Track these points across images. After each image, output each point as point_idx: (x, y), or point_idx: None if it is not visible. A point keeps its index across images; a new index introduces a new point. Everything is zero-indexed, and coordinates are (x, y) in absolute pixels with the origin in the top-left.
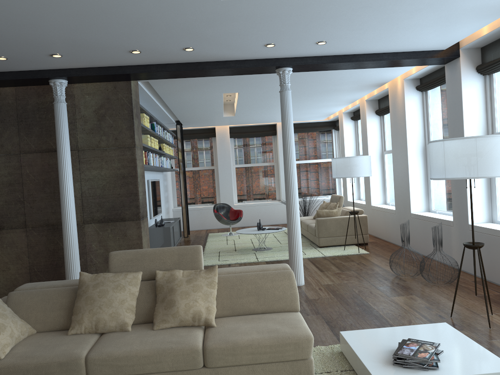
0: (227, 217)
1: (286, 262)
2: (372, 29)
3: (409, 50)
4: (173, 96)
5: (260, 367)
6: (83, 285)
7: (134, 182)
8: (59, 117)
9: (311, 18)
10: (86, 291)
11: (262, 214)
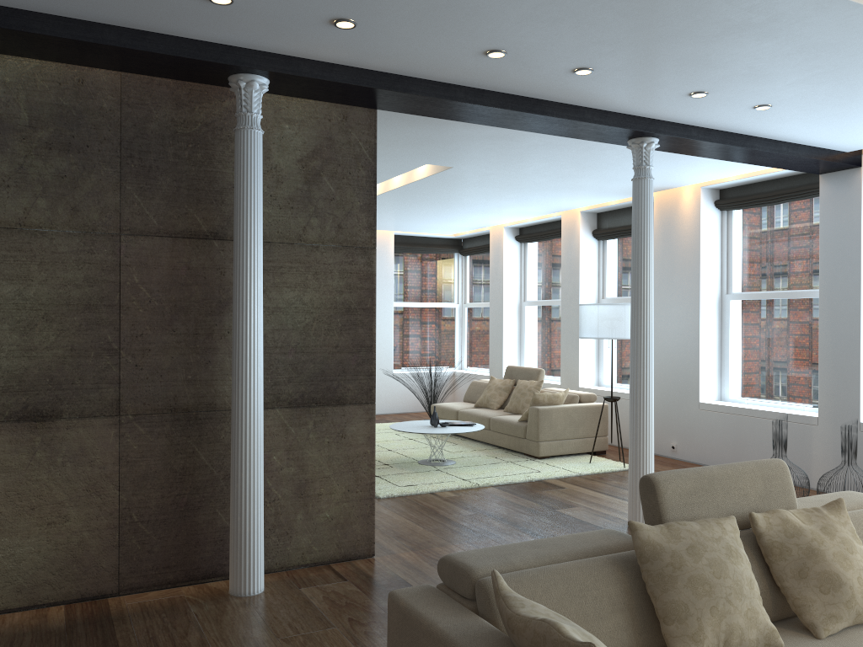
0: None
1: (533, 486)
2: (860, 101)
3: (815, 144)
4: None
5: None
6: (661, 552)
7: (367, 323)
8: (252, 163)
9: (848, 64)
10: (679, 565)
11: None
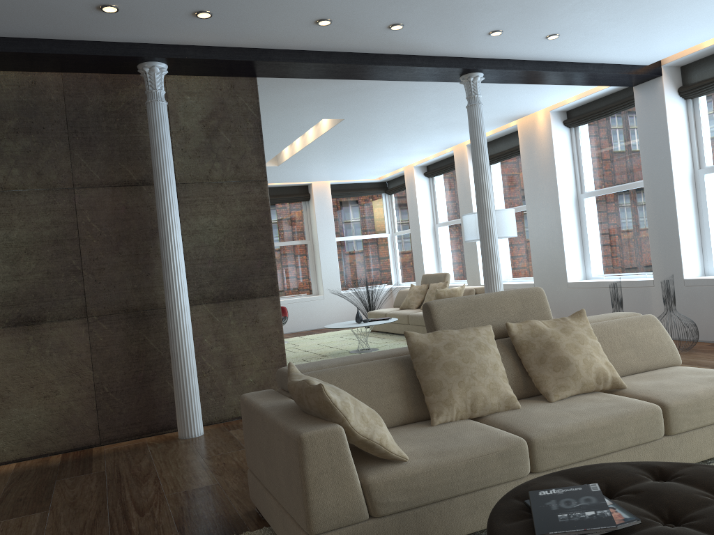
0: None
1: None
2: (627, 21)
3: (616, 62)
4: None
5: None
6: (425, 349)
7: (266, 236)
8: (160, 126)
9: None
10: (437, 356)
11: (298, 315)
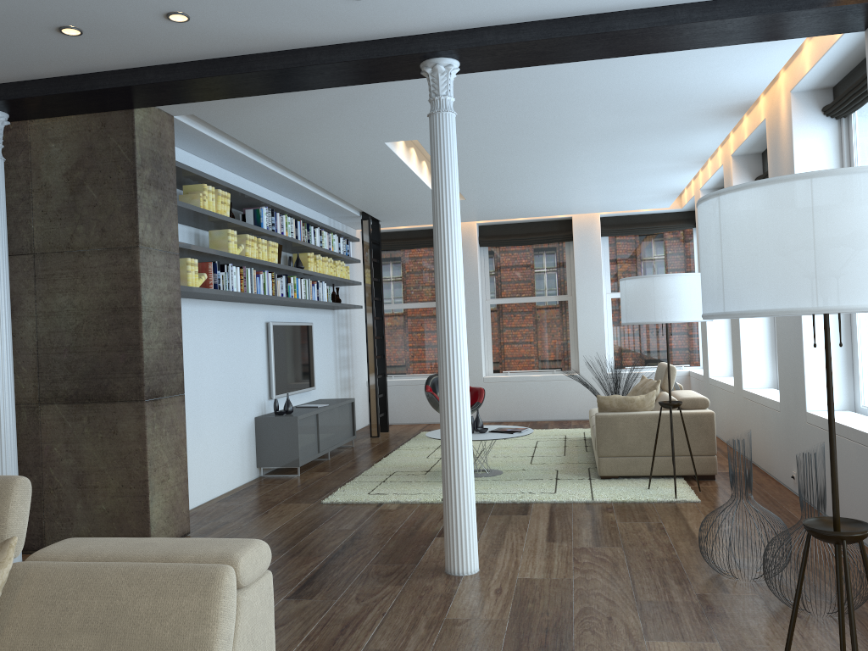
0: None
1: (498, 509)
2: None
3: None
4: (289, 153)
5: None
6: None
7: (133, 322)
8: None
9: None
10: None
11: (540, 398)
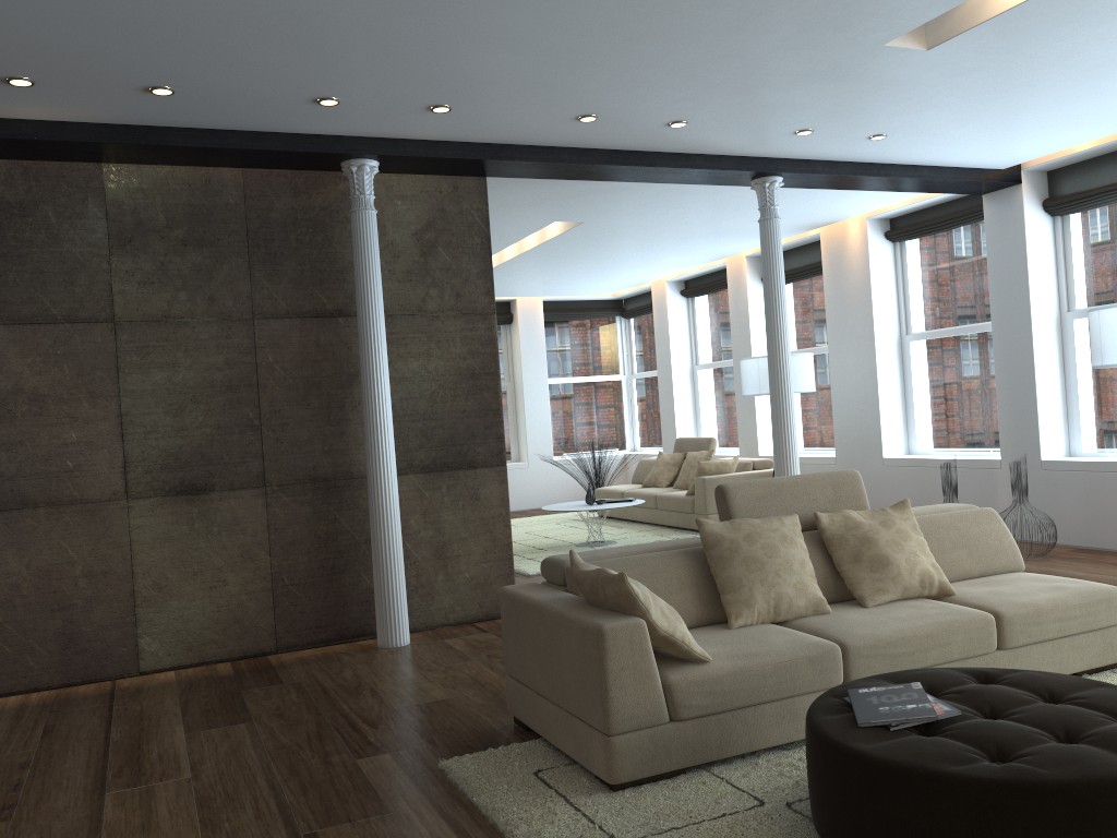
0: None
1: None
2: (976, 123)
3: (960, 165)
4: None
5: (1066, 642)
6: (722, 540)
7: (493, 387)
8: (368, 242)
9: (936, 93)
10: (736, 549)
11: None
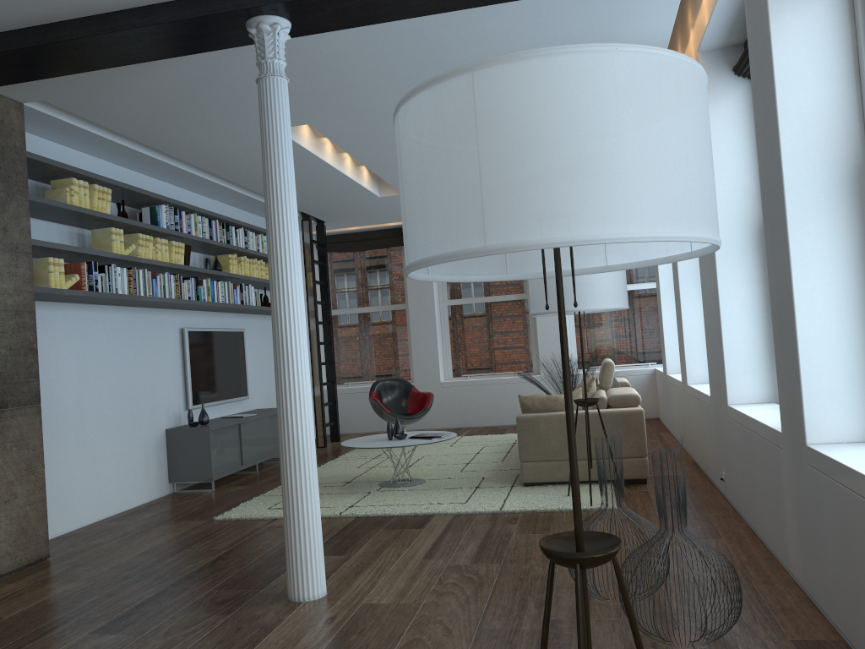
0: (402, 407)
1: (395, 522)
2: None
3: None
4: (179, 145)
5: None
6: None
7: None
8: None
9: None
10: None
11: (500, 401)
